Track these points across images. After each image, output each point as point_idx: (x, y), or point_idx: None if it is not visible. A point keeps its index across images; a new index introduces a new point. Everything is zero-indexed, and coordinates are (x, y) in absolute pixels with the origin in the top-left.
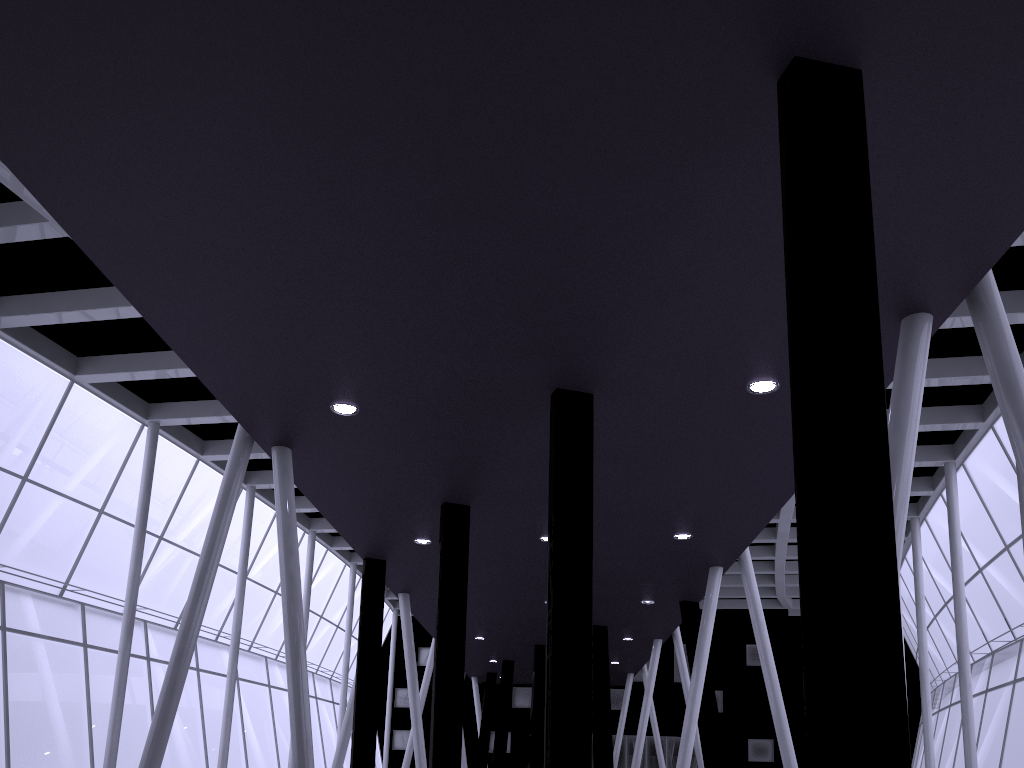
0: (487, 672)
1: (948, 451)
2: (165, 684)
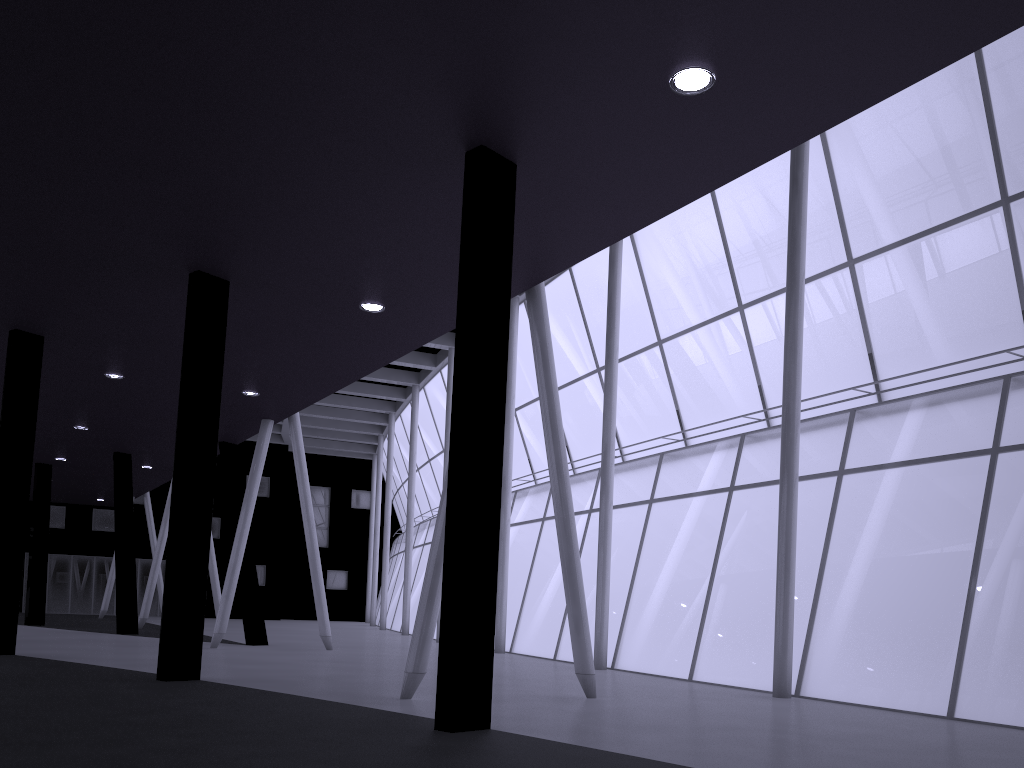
0: None
1: (453, 338)
2: None
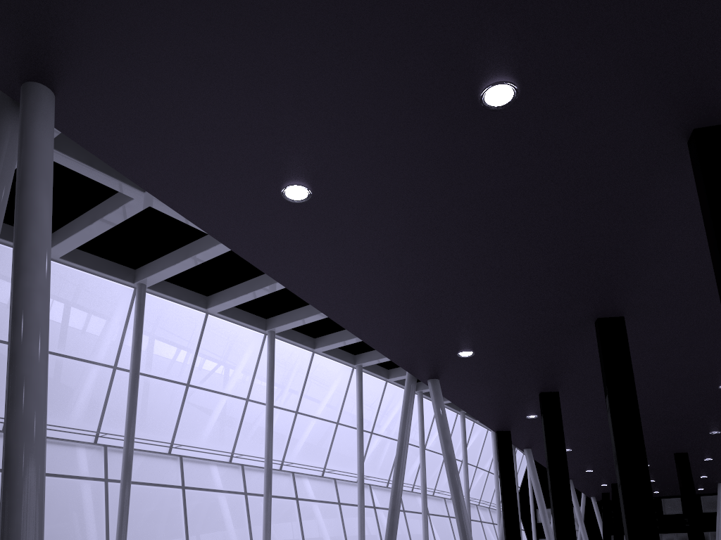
0: (601, 493)
1: None
2: (387, 527)
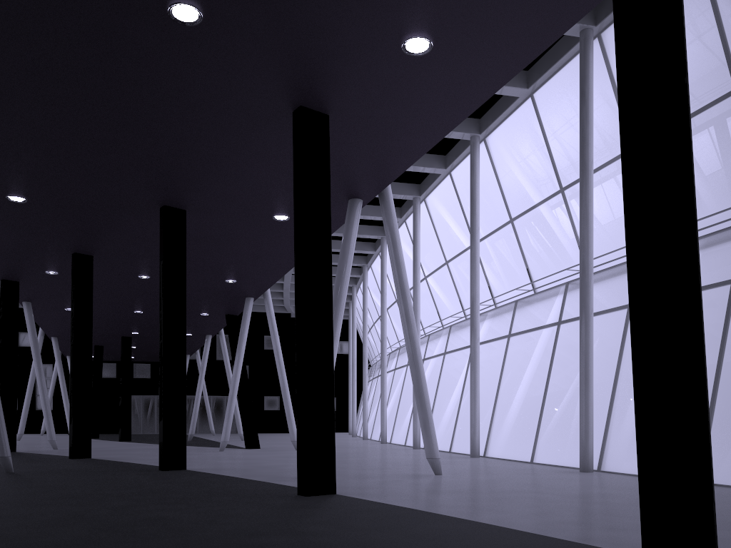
0: None
1: (383, 230)
2: None
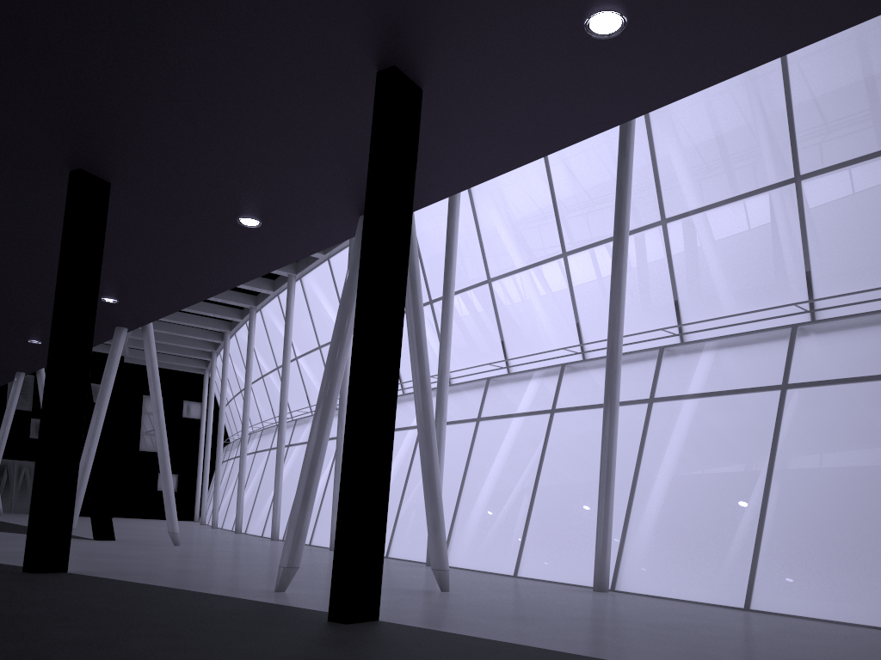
0: None
1: (293, 266)
2: None
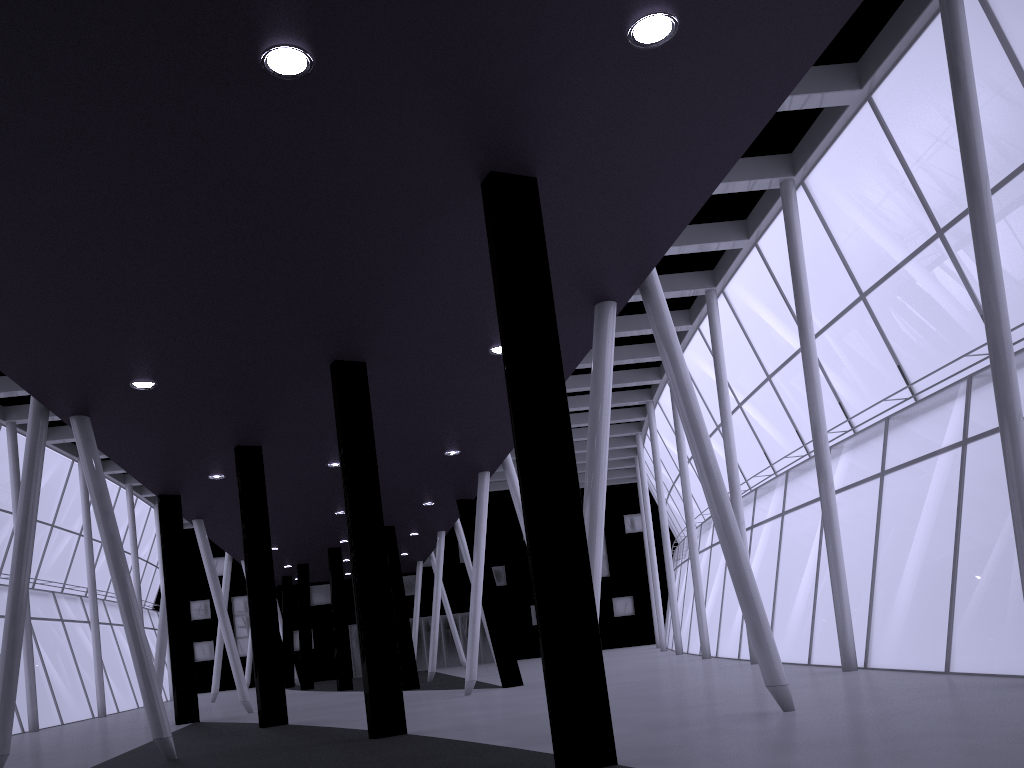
0: (282, 576)
1: None
2: (5, 645)
